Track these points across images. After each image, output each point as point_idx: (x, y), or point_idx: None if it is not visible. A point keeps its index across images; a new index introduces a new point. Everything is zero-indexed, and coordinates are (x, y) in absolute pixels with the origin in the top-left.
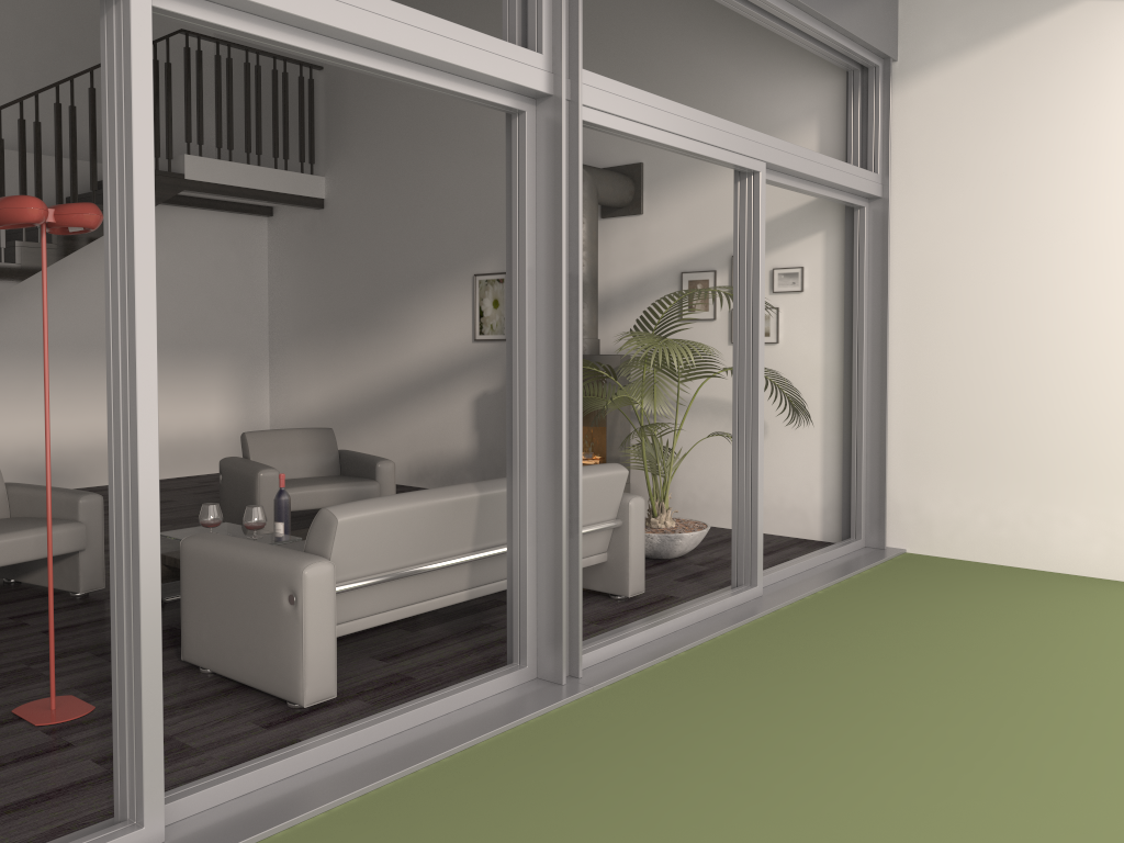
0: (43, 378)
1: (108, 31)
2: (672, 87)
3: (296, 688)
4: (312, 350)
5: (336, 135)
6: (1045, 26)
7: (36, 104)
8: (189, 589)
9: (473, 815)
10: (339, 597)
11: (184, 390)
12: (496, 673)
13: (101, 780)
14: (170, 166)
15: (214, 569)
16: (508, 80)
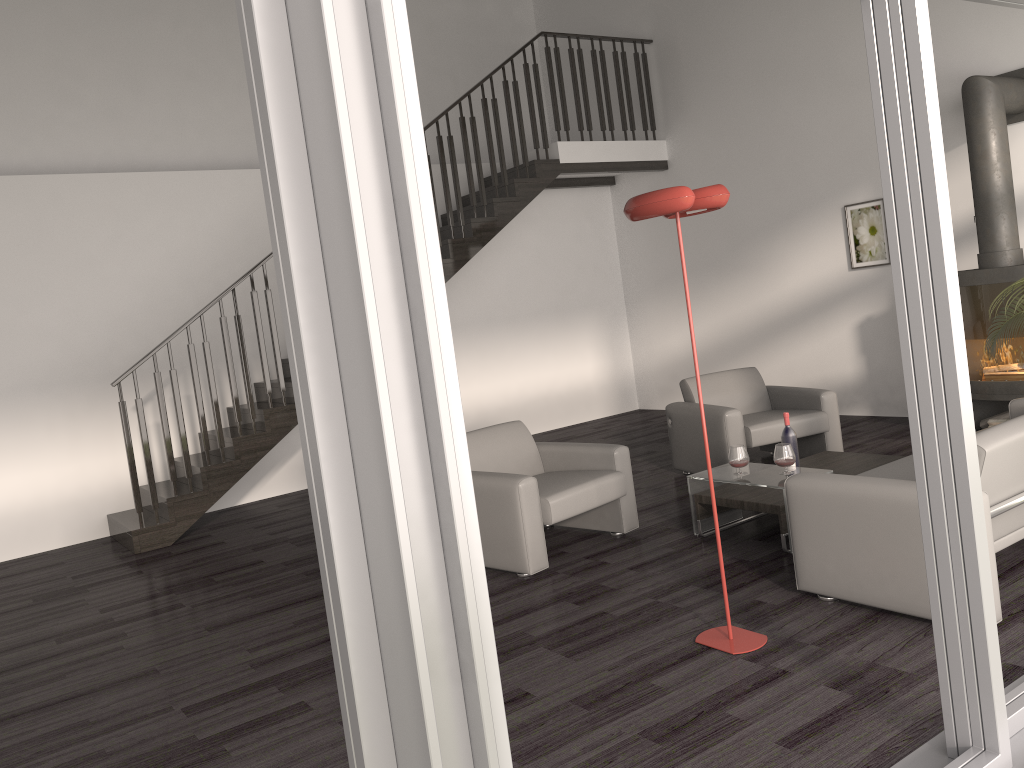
0: (463, 352)
1: (875, 10)
2: None
3: None
4: (670, 300)
5: (673, 100)
6: None
7: (447, 121)
8: (804, 525)
9: None
10: None
11: (565, 349)
12: None
13: (859, 705)
14: (547, 154)
15: (838, 505)
16: None
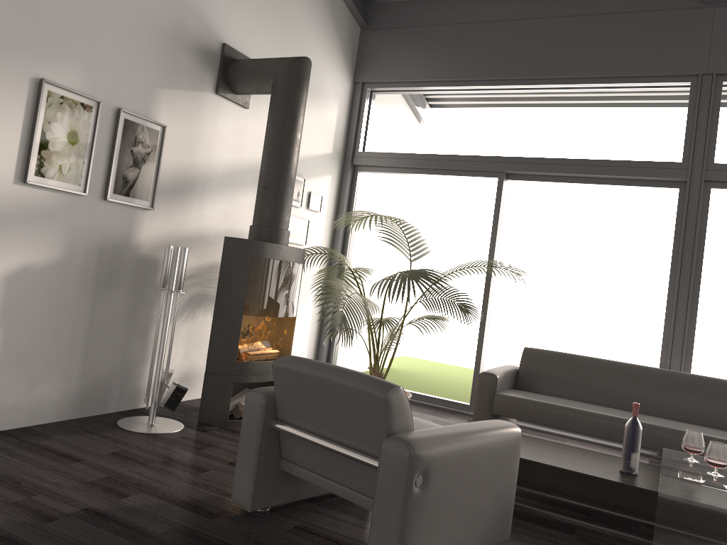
0: None
1: None
2: (280, 12)
3: None
4: None
5: None
6: (397, 111)
7: None
8: None
9: None
10: None
11: None
12: None
13: None
14: None
15: None
16: None
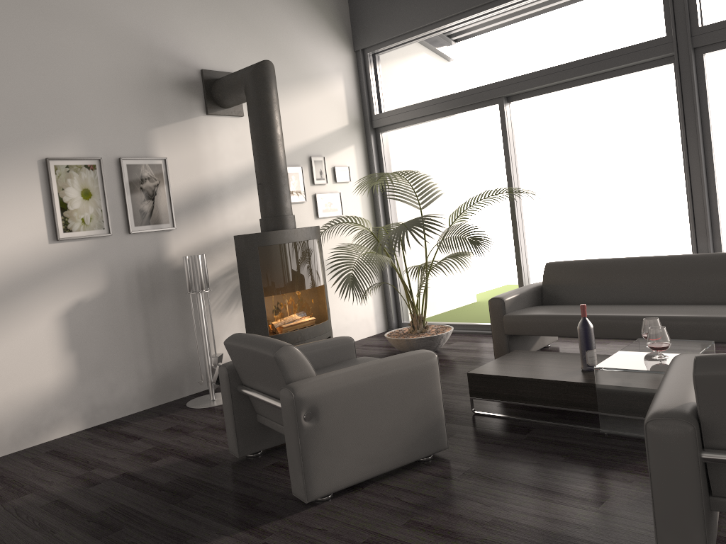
0: None
1: None
2: (252, 20)
3: None
4: None
5: None
6: (417, 60)
7: None
8: None
9: None
10: None
11: None
12: None
13: None
14: None
15: None
16: None
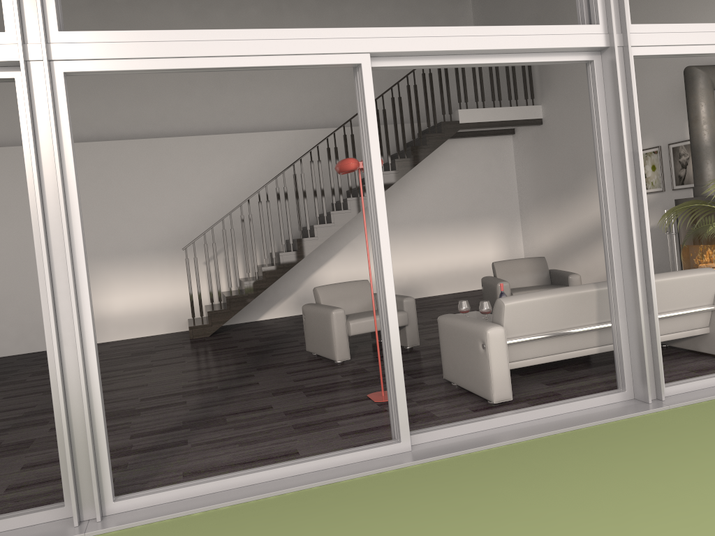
0: (400, 240)
1: (356, 83)
2: None
3: (489, 393)
4: (543, 211)
5: (545, 78)
6: None
7: (382, 100)
8: (442, 342)
9: (562, 459)
10: (512, 347)
11: (473, 241)
12: (605, 393)
13: None
14: (451, 118)
15: (451, 331)
16: (575, 47)
